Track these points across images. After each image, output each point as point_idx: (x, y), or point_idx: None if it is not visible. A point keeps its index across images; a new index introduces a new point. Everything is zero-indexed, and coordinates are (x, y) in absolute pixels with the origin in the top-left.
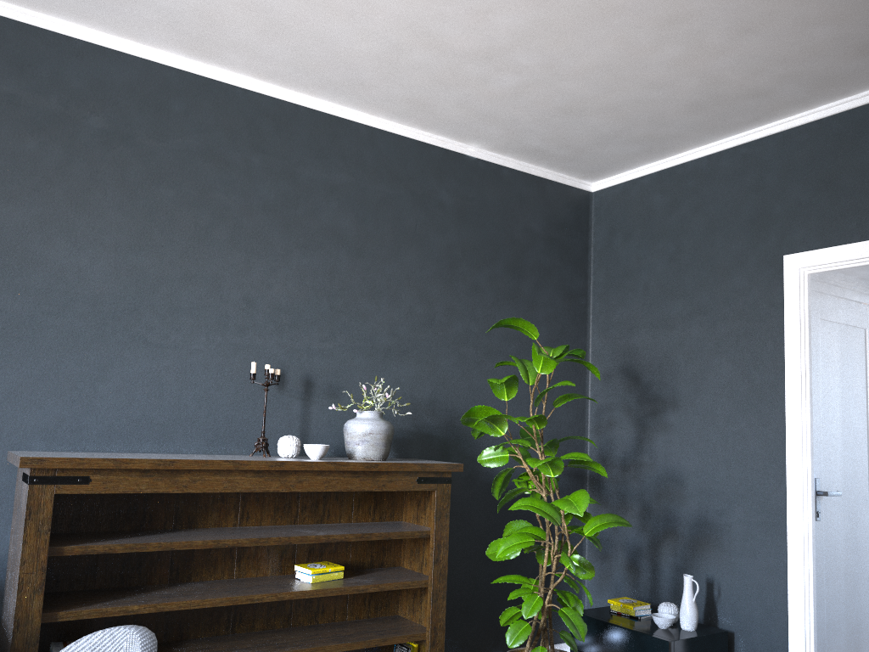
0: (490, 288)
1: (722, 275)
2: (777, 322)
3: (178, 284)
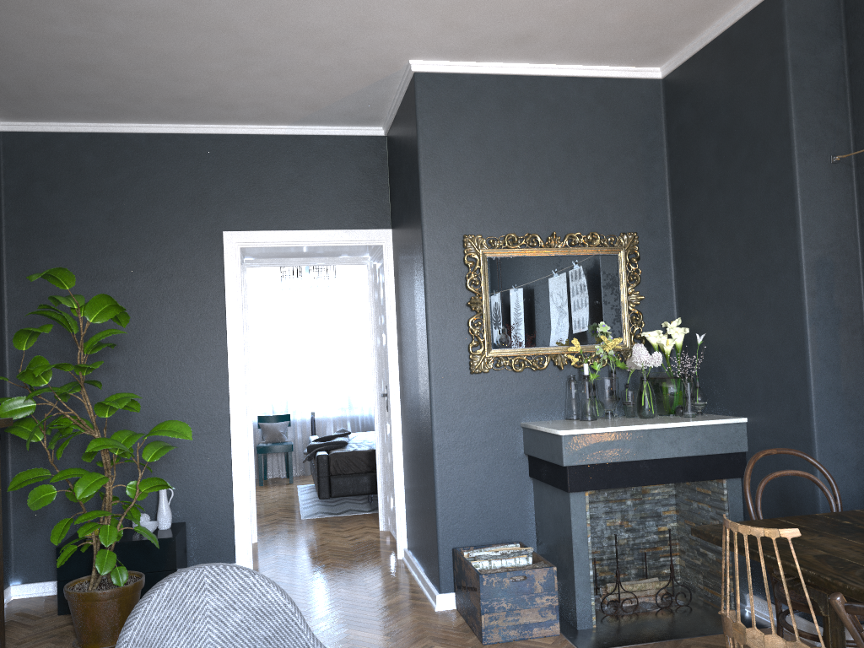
0: None
1: (165, 239)
2: (216, 281)
3: None
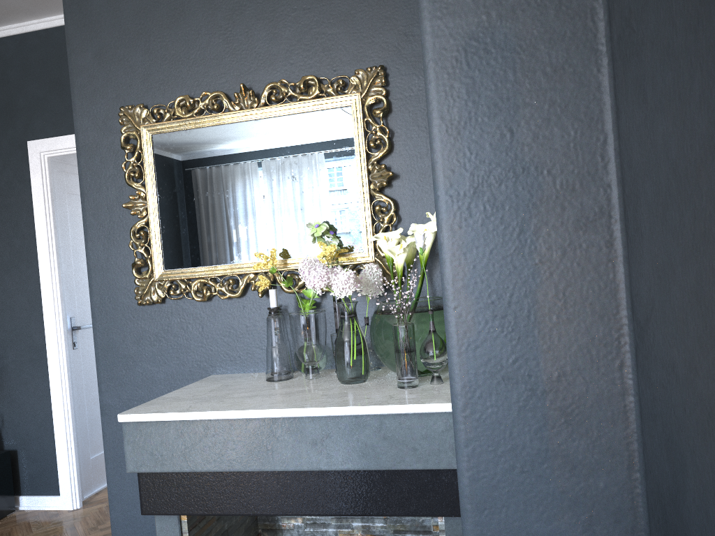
0: None
1: None
2: (29, 196)
3: None
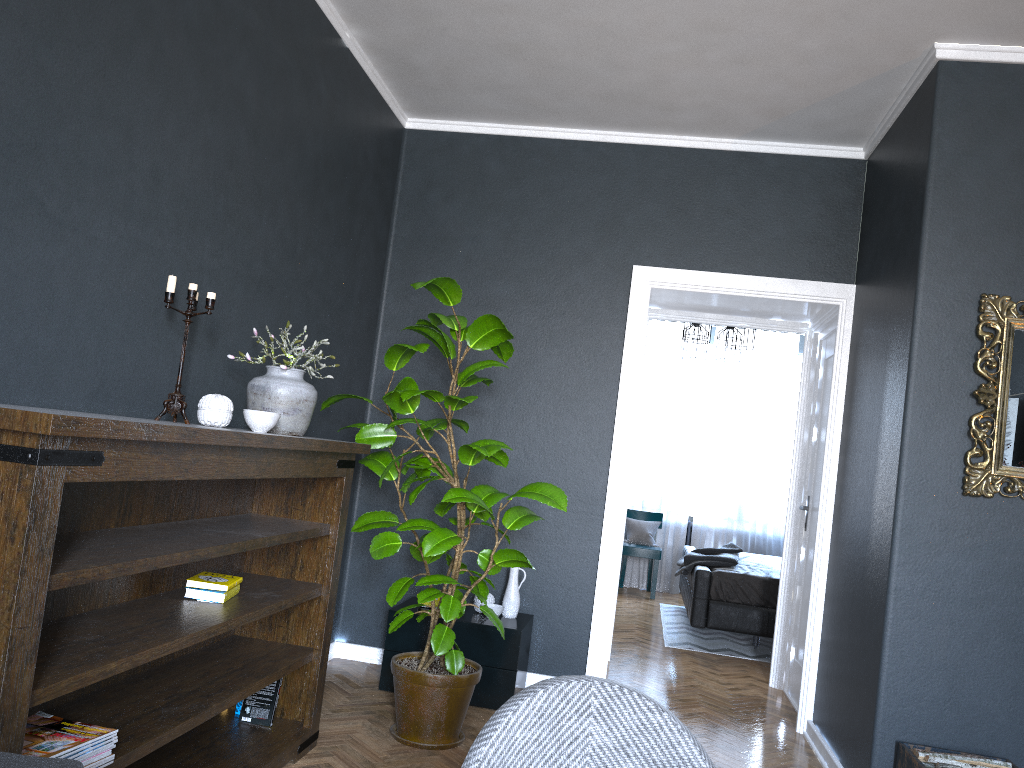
0: (336, 221)
1: (563, 267)
2: (615, 326)
3: (89, 121)
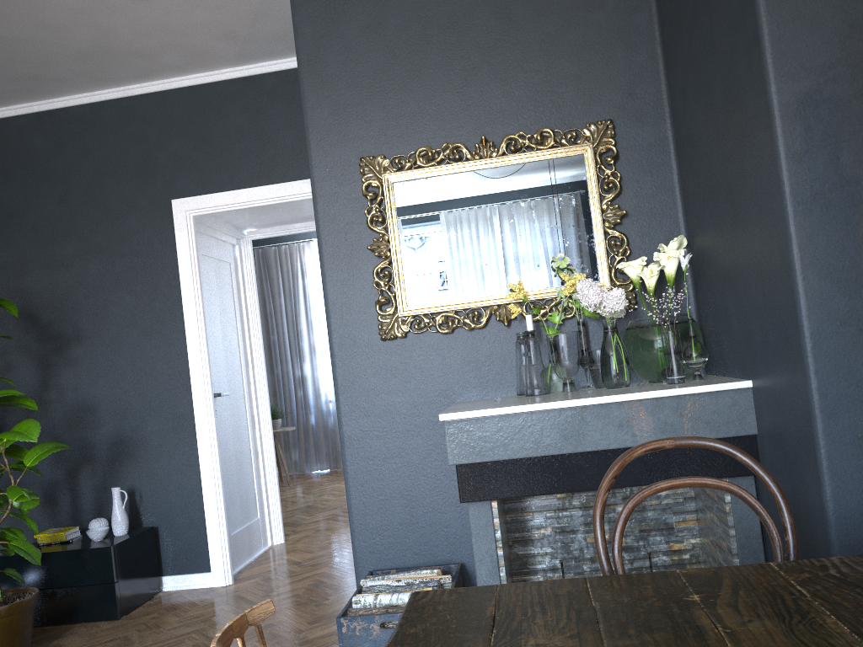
0: None
1: (116, 216)
2: (171, 257)
3: None
